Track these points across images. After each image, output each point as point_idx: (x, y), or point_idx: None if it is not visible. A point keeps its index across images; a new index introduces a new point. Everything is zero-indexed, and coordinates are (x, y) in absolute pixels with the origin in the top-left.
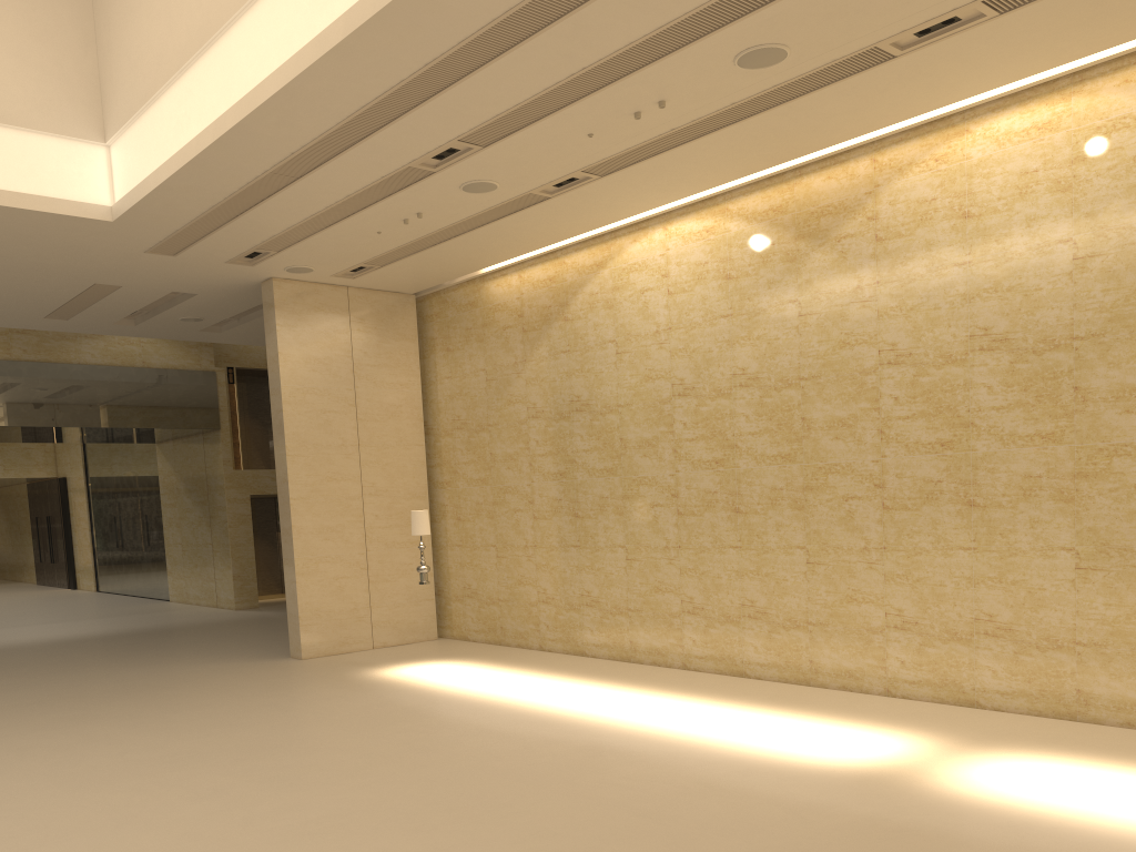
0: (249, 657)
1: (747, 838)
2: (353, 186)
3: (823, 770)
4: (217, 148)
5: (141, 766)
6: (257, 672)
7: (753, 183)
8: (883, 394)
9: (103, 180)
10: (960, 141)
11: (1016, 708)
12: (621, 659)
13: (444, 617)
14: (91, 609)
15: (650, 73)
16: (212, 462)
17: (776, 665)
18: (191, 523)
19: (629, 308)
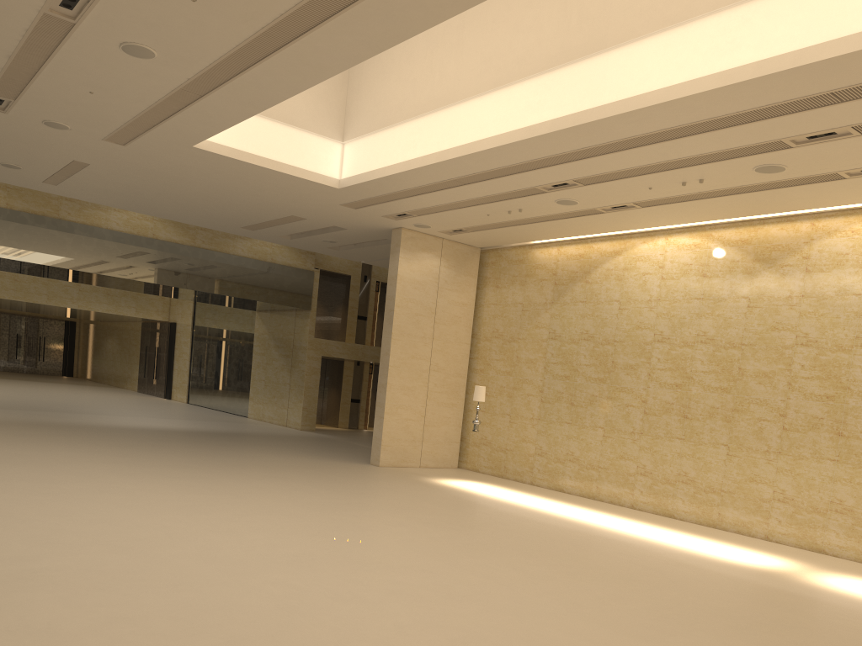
0: (342, 460)
1: (711, 585)
2: (493, 192)
3: (740, 566)
4: (435, 165)
5: (342, 506)
6: (358, 469)
7: (731, 222)
8: (794, 362)
9: (337, 163)
10: None
11: (847, 556)
12: (588, 497)
13: (463, 455)
14: (198, 414)
15: (703, 167)
16: (300, 330)
17: (695, 513)
18: (275, 368)
19: (632, 283)
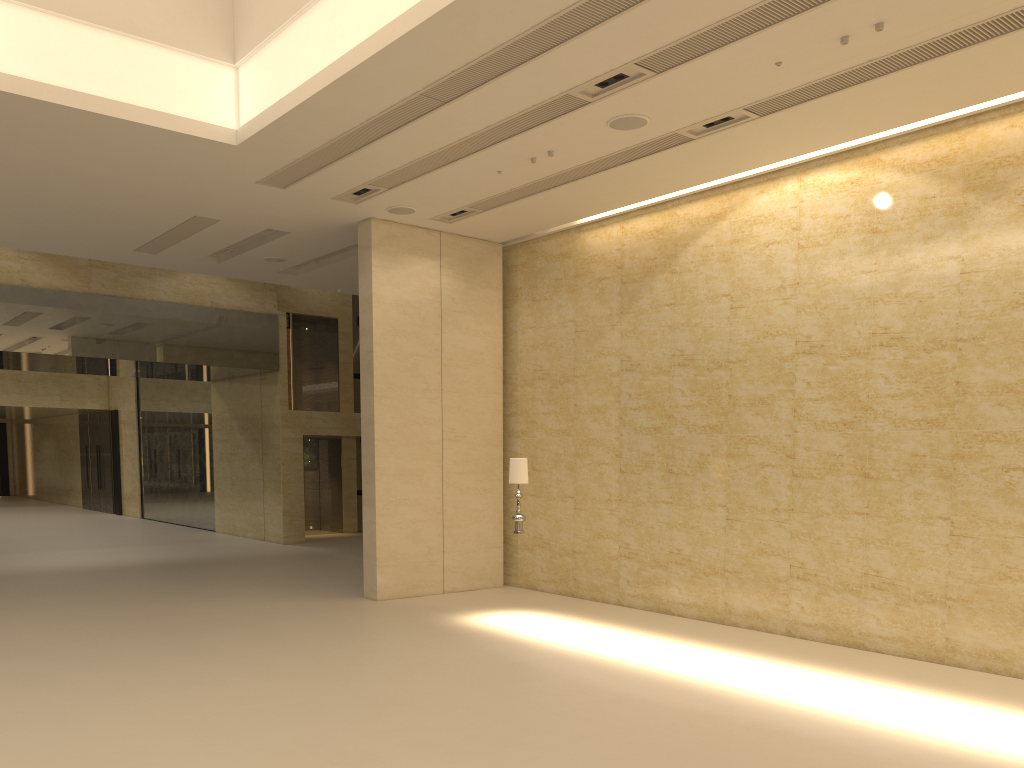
0: (321, 594)
1: None
2: (497, 116)
3: None
4: (377, 60)
5: (267, 717)
6: (338, 612)
7: (914, 132)
8: None
9: (229, 102)
10: None
11: None
12: (713, 620)
13: (510, 565)
14: (143, 535)
15: None
16: (268, 401)
17: (902, 639)
18: (242, 458)
19: (749, 262)
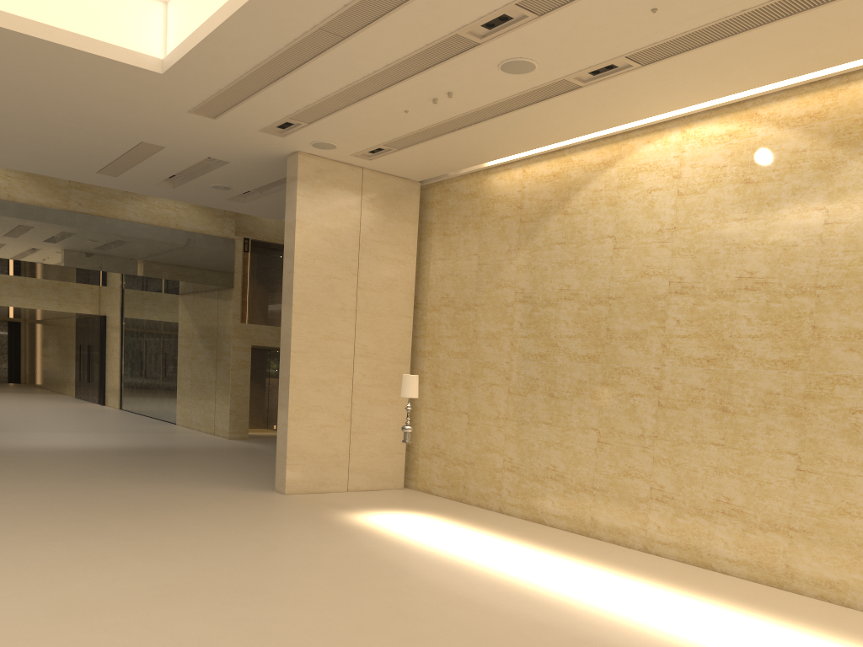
0: (238, 485)
1: None
2: (395, 54)
3: None
4: None
5: (129, 598)
6: (245, 503)
7: (790, 89)
8: None
9: (158, 34)
10: None
11: None
12: (580, 532)
13: (411, 470)
14: (112, 424)
15: None
16: (223, 314)
17: (746, 563)
18: (200, 363)
19: (633, 207)
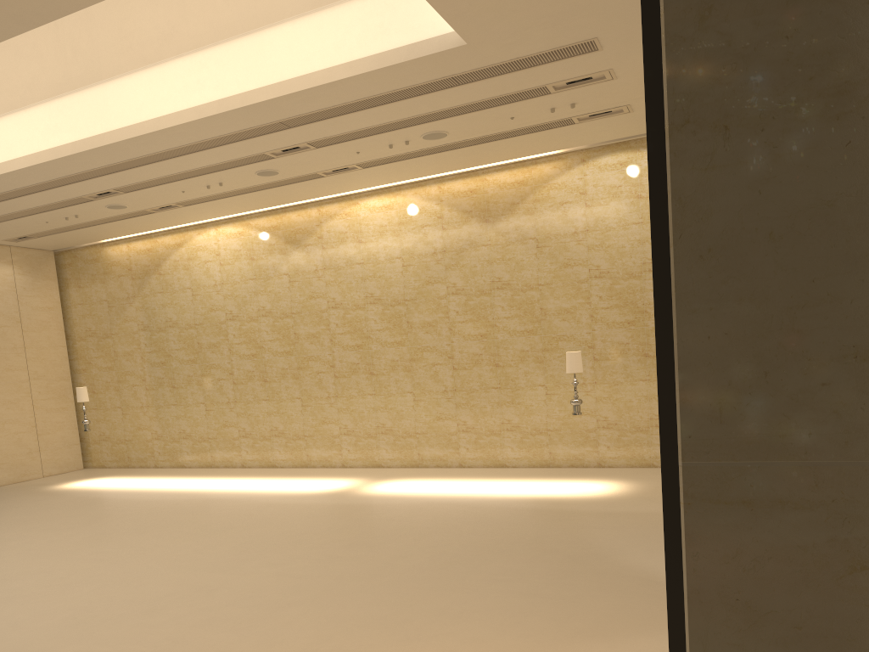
0: None
1: (289, 515)
2: (43, 203)
3: (317, 494)
4: None
5: None
6: None
7: (262, 212)
8: (331, 322)
9: None
10: (355, 207)
11: (396, 465)
12: (207, 466)
13: (86, 455)
14: None
15: (217, 174)
16: None
17: (290, 459)
18: None
19: (198, 271)
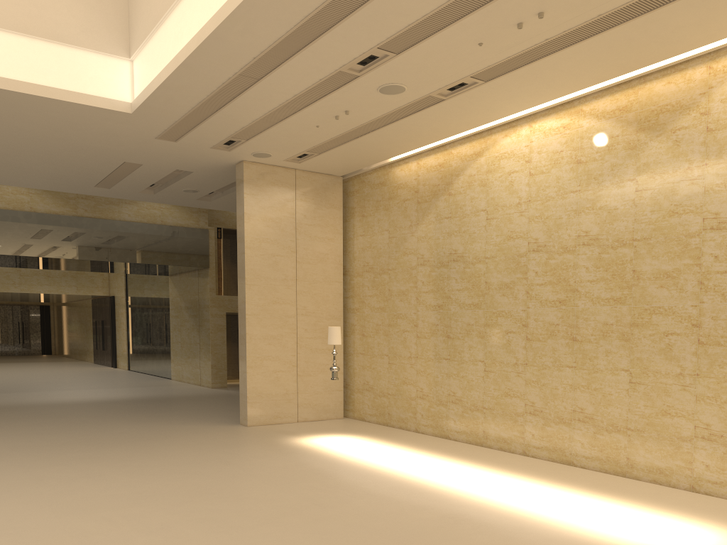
0: (212, 422)
1: None
2: (299, 87)
3: None
4: (200, 52)
5: (115, 500)
6: (215, 433)
7: (604, 89)
8: (705, 253)
9: (127, 84)
10: None
11: None
12: (476, 443)
13: (348, 403)
14: (121, 381)
15: None
16: (202, 289)
17: (598, 458)
18: (187, 329)
19: (498, 186)
